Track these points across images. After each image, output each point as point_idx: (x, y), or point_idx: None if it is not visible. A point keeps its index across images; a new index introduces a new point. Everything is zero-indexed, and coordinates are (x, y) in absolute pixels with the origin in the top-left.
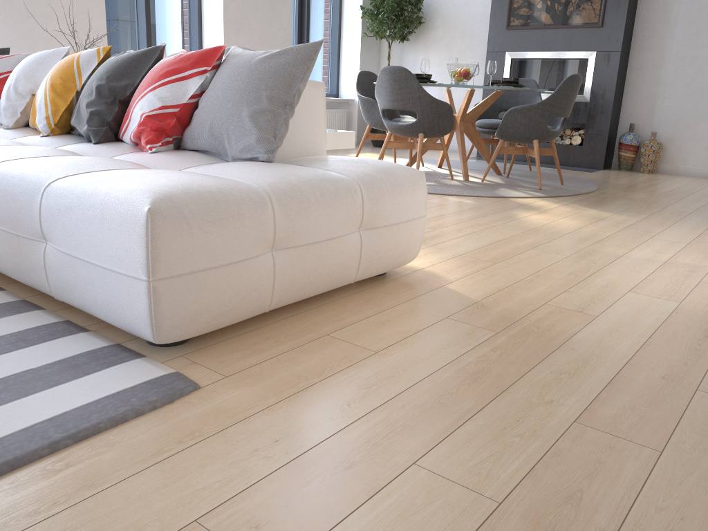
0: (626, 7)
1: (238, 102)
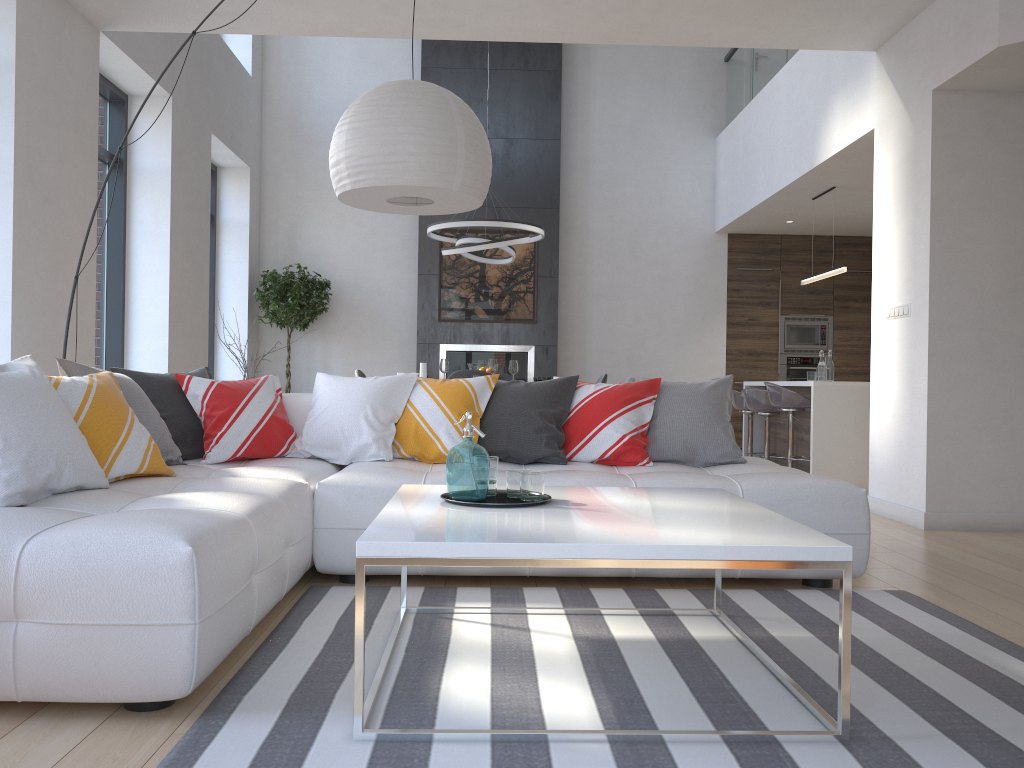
0: (557, 307)
1: (709, 421)
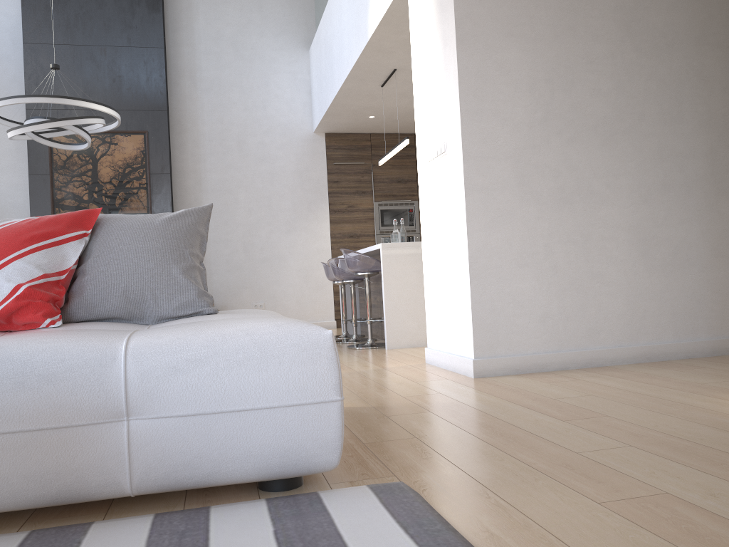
0: (171, 201)
1: (162, 261)
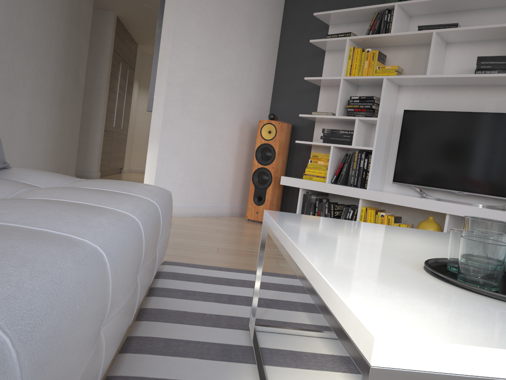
0: None
1: None
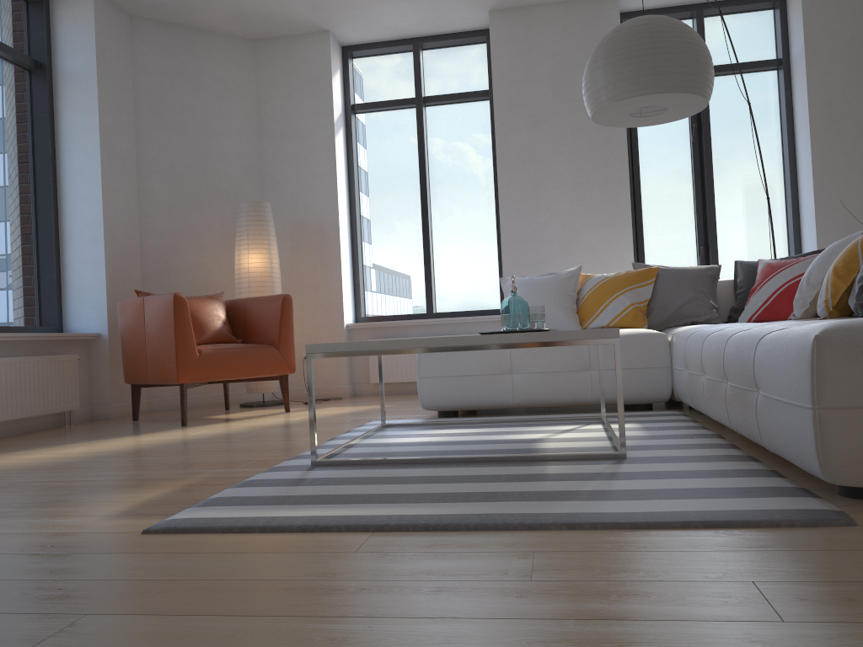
0: None
1: None
